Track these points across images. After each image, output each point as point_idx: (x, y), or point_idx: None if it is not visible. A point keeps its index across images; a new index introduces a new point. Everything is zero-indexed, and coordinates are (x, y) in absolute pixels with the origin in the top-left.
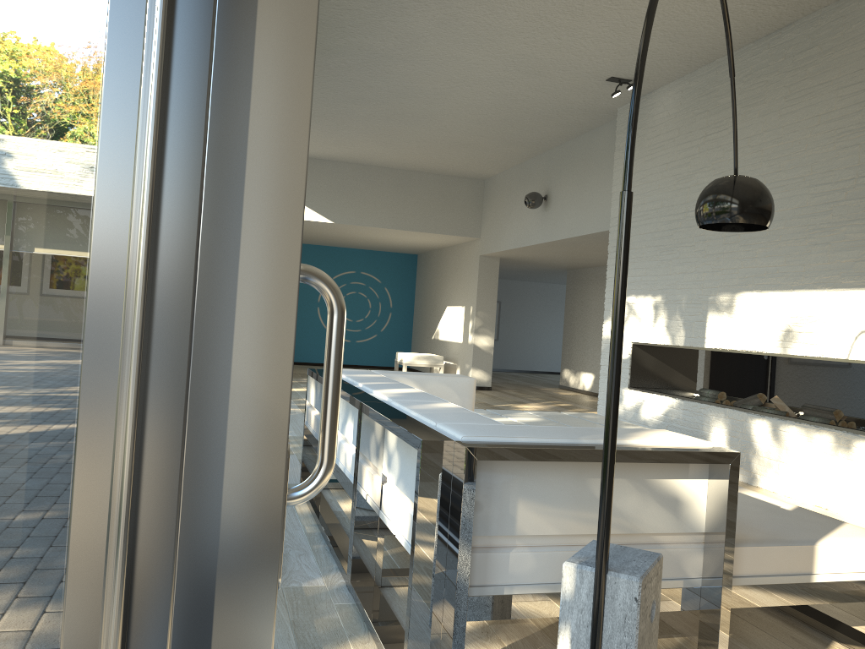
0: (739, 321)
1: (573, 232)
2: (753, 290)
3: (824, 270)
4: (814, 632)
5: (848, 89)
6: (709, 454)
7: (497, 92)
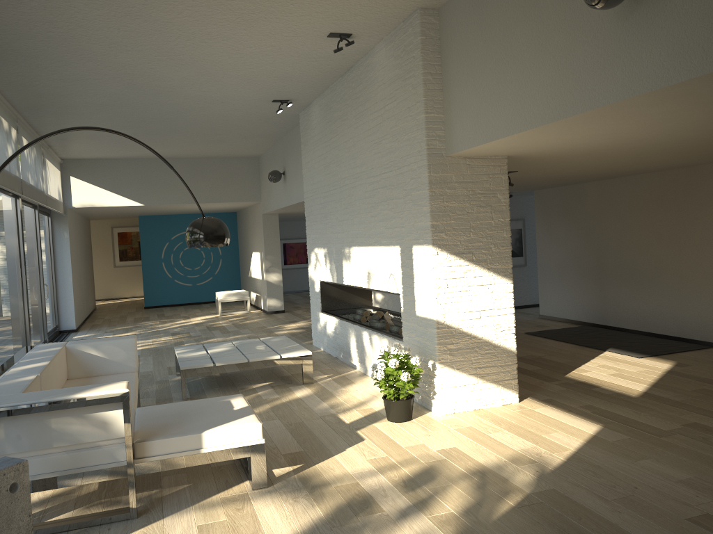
0: (353, 266)
1: (297, 199)
2: (355, 245)
3: (377, 234)
4: (245, 476)
5: (373, 115)
6: (108, 398)
7: (208, 114)
